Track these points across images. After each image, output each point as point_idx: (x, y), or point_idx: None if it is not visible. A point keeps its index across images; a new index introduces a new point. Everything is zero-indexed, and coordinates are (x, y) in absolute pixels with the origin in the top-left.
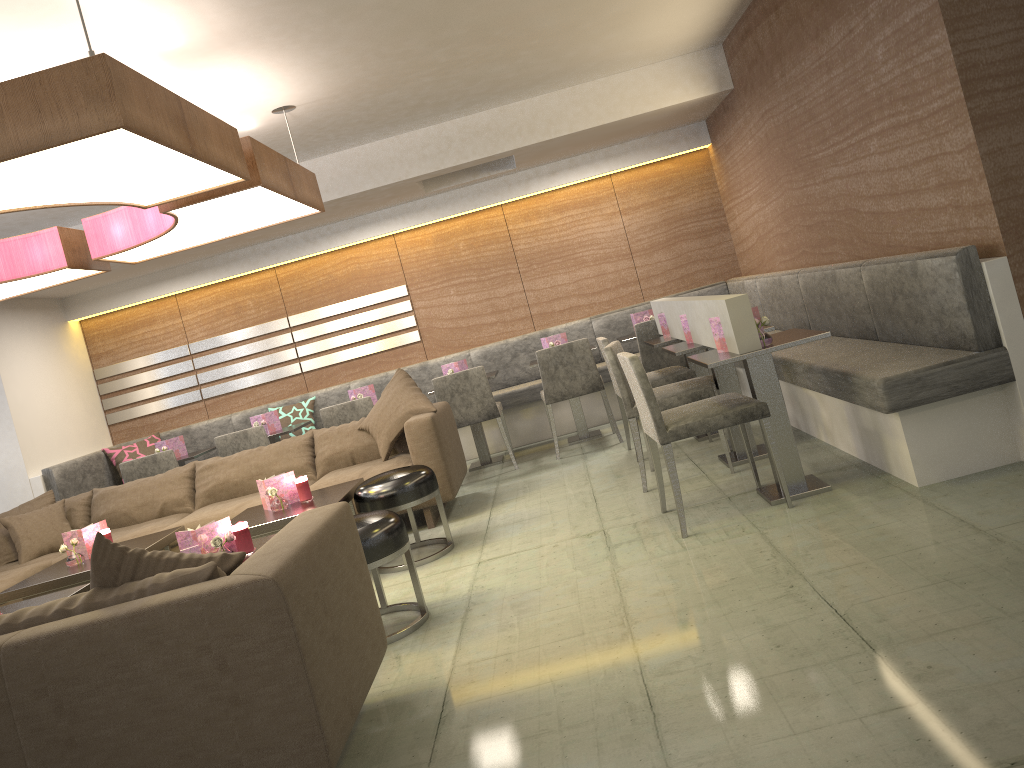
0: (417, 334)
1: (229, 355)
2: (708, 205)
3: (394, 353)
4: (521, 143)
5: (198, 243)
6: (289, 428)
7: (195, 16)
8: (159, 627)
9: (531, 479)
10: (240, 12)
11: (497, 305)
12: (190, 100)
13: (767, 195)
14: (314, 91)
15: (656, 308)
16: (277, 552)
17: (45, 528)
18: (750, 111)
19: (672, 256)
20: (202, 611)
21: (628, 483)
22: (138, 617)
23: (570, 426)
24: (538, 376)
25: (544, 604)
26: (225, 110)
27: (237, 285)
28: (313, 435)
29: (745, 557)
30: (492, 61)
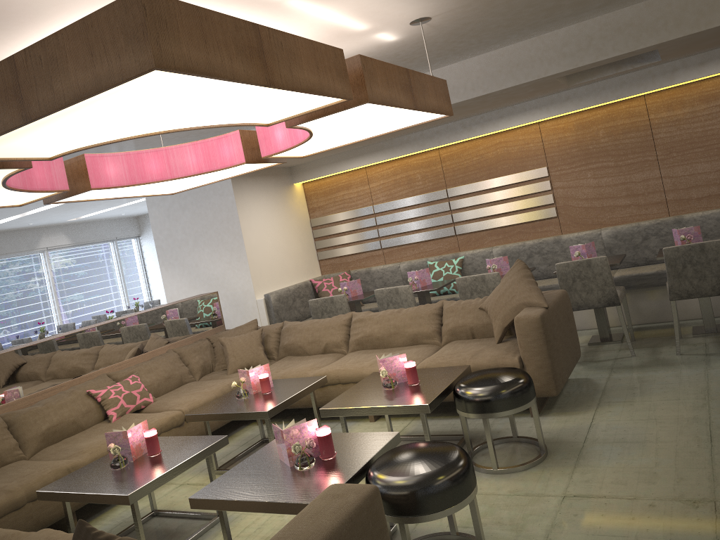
0: (554, 211)
1: (401, 216)
2: None
3: (532, 225)
4: (665, 37)
5: (348, 142)
6: (435, 285)
7: None
8: None
9: (644, 377)
10: None
11: (632, 189)
12: (329, 20)
13: None
14: (444, 2)
15: None
16: None
17: (245, 350)
18: None
19: None
20: None
21: None
22: None
23: (697, 312)
24: None
25: None
26: (365, 26)
27: (409, 161)
28: (442, 305)
29: None
30: None
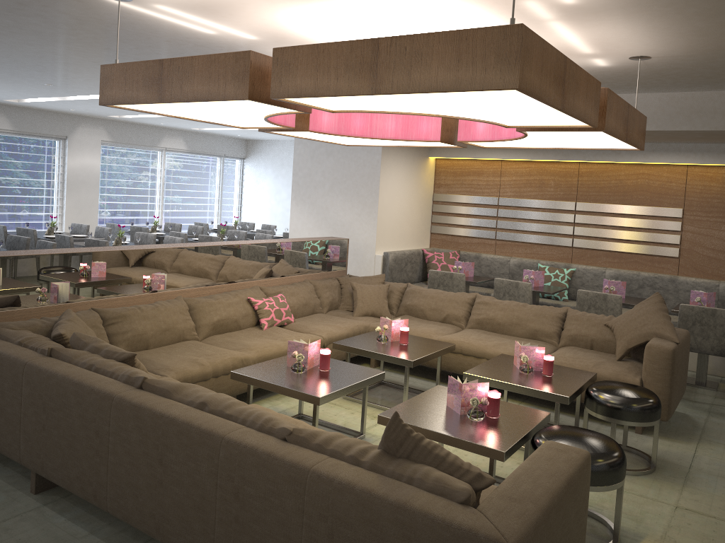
0: (677, 251)
1: (523, 215)
2: None
3: (651, 259)
4: None
5: (533, 146)
6: (549, 289)
7: None
8: (413, 528)
9: None
10: None
11: None
12: (567, 41)
13: None
14: (673, 49)
15: None
16: (521, 504)
17: (373, 299)
18: None
19: None
20: (448, 538)
21: None
22: (401, 510)
23: None
24: None
25: None
26: (591, 51)
27: (547, 167)
28: (566, 312)
29: None
30: None
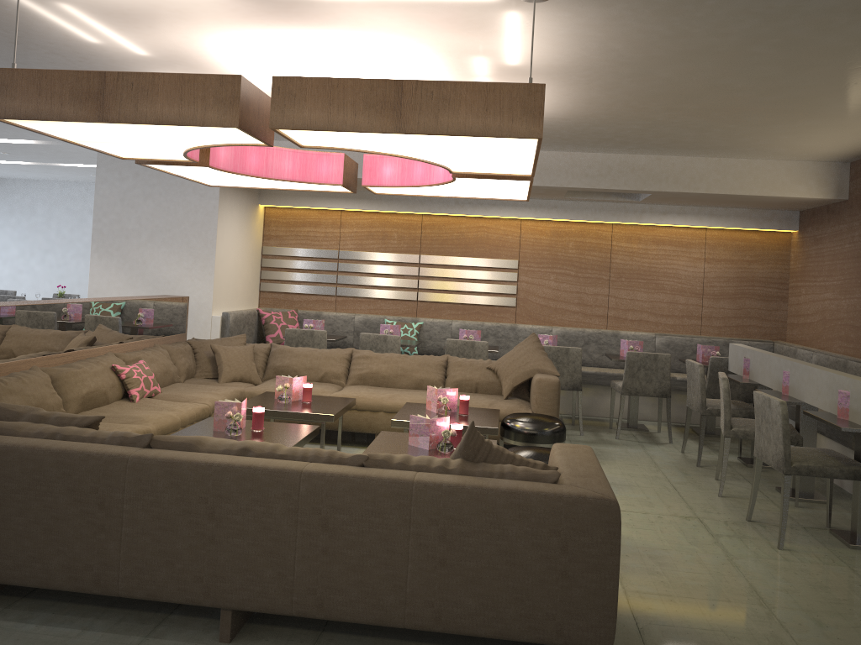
0: (514, 301)
1: (366, 269)
2: (777, 277)
3: (491, 309)
4: (664, 188)
5: (428, 194)
6: (408, 342)
7: (550, 53)
8: (528, 506)
9: (601, 449)
10: (579, 59)
11: (583, 299)
12: None
13: (849, 291)
14: (557, 112)
15: (737, 351)
16: (592, 478)
17: (241, 362)
18: (860, 223)
19: (734, 307)
20: (562, 506)
21: (698, 483)
22: (515, 495)
23: (616, 413)
24: (599, 365)
25: (678, 564)
26: None
27: (390, 218)
28: (447, 359)
29: (847, 585)
30: (689, 128)
